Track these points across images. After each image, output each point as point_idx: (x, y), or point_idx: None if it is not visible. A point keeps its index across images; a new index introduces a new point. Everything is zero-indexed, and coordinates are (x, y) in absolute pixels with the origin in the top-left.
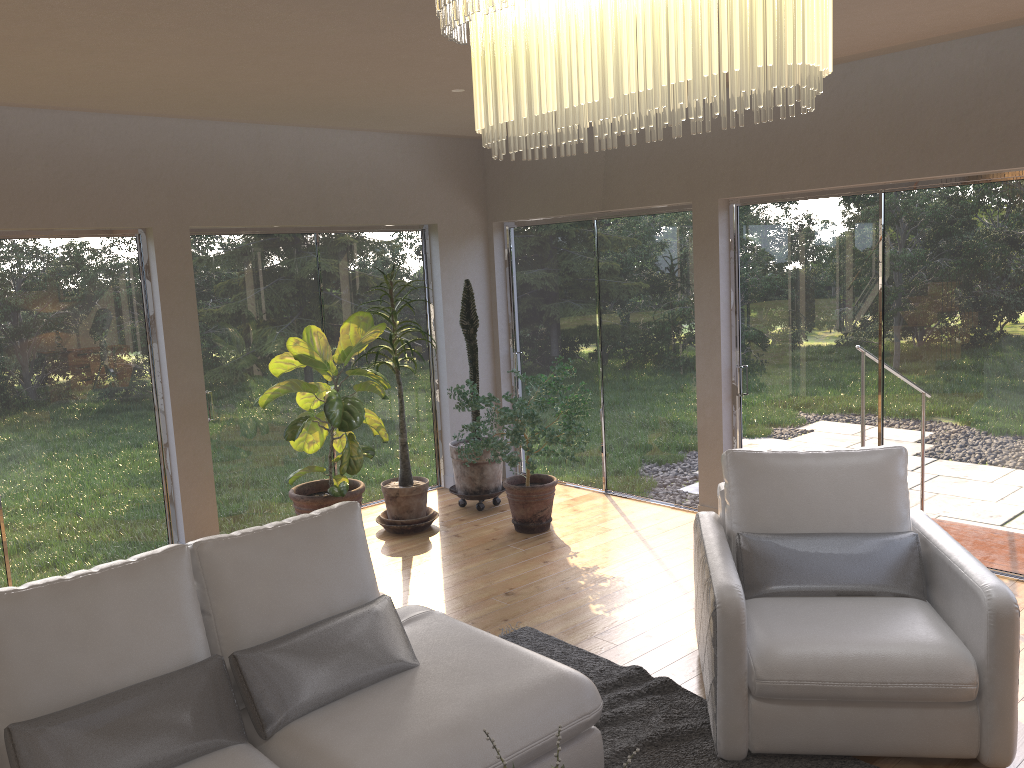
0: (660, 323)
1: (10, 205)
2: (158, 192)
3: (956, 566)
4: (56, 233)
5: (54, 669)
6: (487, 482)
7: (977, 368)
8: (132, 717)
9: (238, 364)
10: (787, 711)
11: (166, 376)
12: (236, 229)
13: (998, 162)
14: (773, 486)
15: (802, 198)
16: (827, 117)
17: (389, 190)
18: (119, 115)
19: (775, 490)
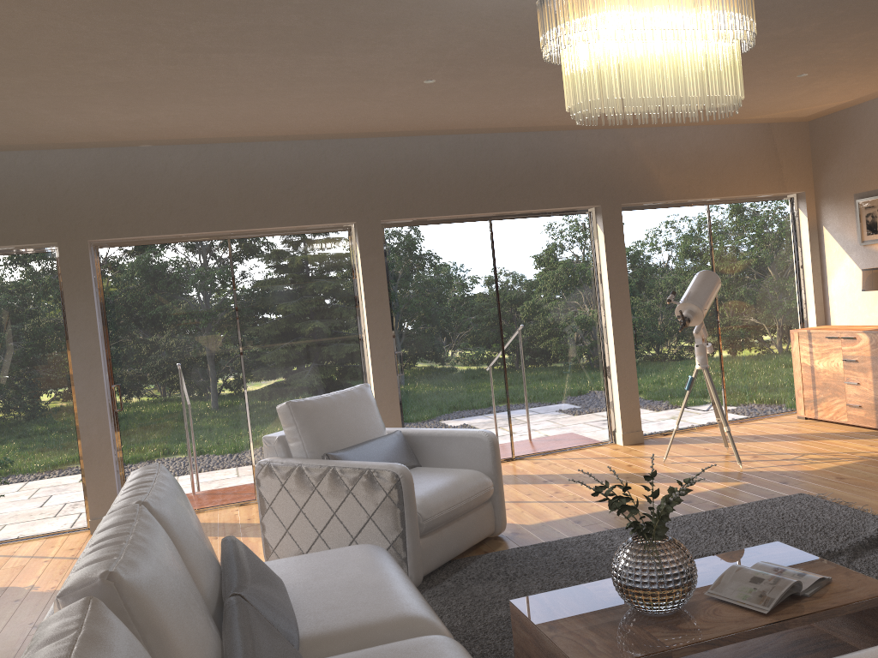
0: (13, 359)
1: None
2: None
3: (447, 433)
4: None
5: (193, 635)
6: None
7: (309, 354)
8: (276, 650)
9: None
10: (433, 538)
11: None
12: None
13: (314, 220)
14: (324, 419)
15: (164, 242)
16: (189, 181)
17: None
18: None
19: (326, 422)
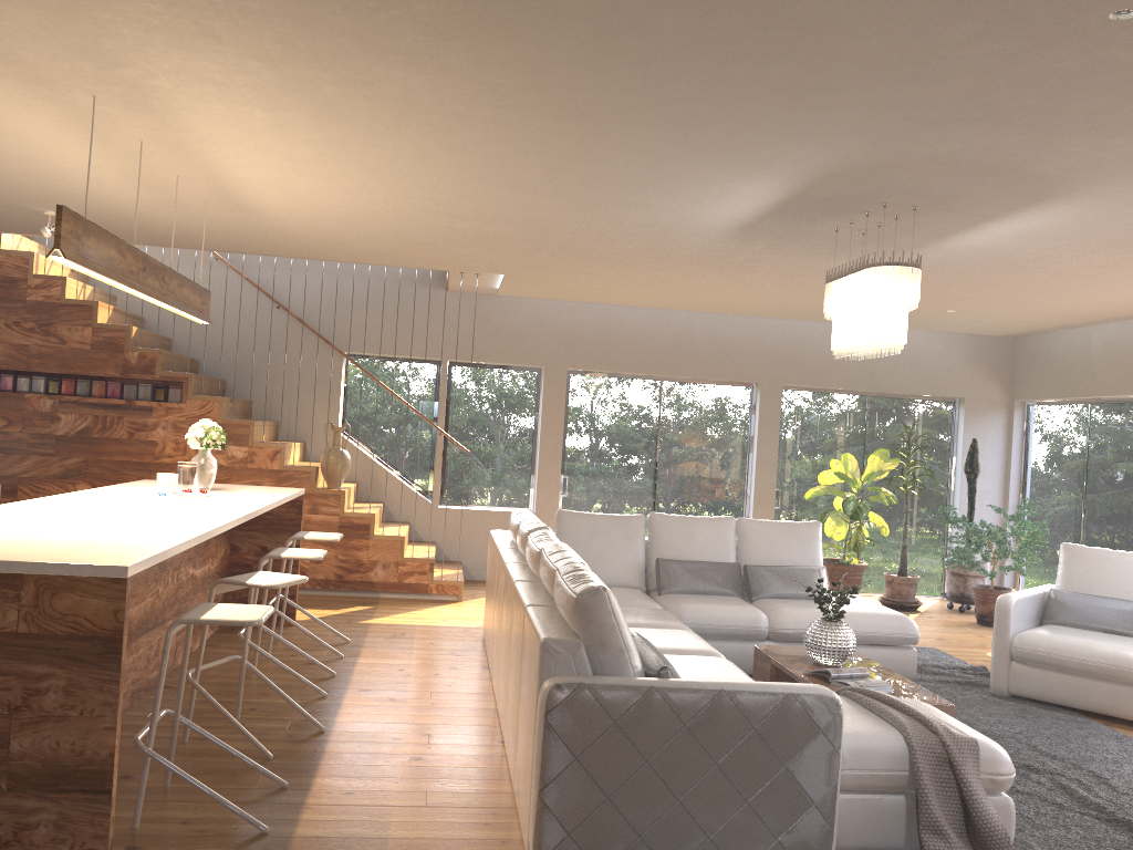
0: (1127, 488)
1: (687, 364)
2: (767, 362)
3: None
4: (707, 381)
5: (675, 546)
6: (968, 591)
7: None
8: (700, 570)
9: (800, 475)
10: (1031, 671)
11: (753, 473)
12: (812, 388)
13: None
14: (1084, 566)
15: None
16: None
17: (927, 370)
18: (752, 316)
19: (1085, 569)
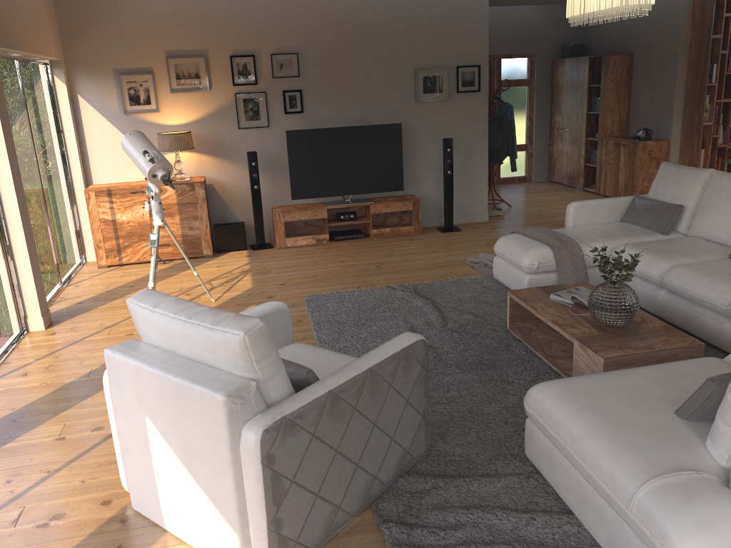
0: None
1: None
2: None
3: None
4: None
5: None
6: None
7: None
8: None
9: None
10: None
11: None
12: None
13: None
14: None
15: None
16: None
17: None
18: None
19: None
